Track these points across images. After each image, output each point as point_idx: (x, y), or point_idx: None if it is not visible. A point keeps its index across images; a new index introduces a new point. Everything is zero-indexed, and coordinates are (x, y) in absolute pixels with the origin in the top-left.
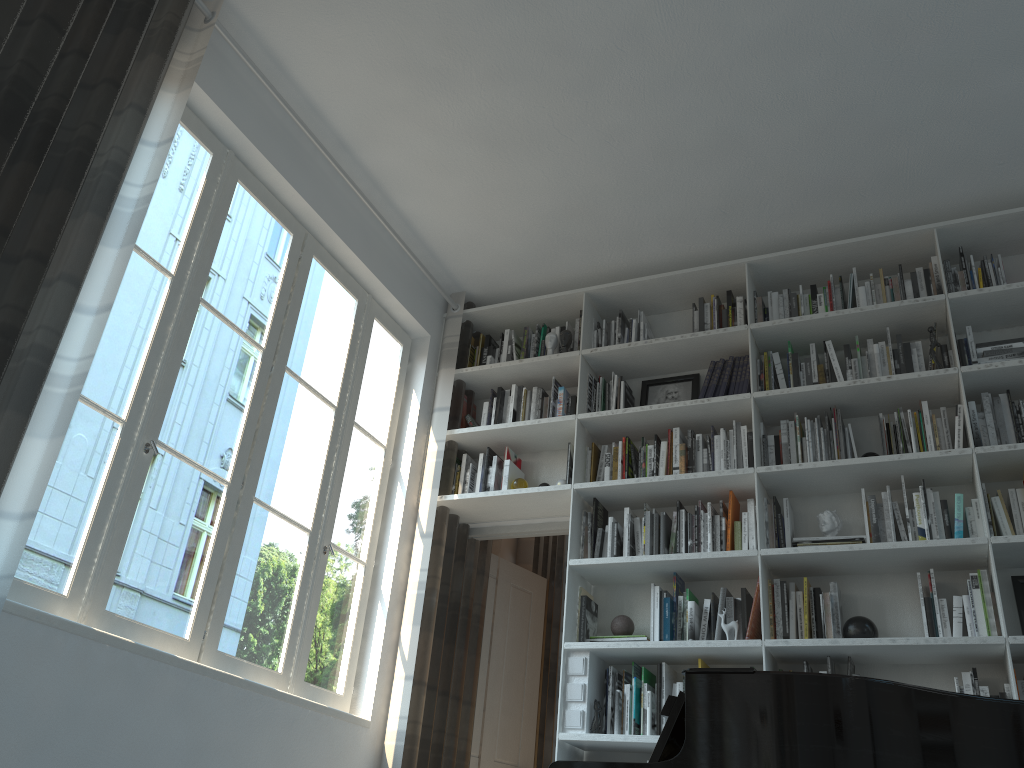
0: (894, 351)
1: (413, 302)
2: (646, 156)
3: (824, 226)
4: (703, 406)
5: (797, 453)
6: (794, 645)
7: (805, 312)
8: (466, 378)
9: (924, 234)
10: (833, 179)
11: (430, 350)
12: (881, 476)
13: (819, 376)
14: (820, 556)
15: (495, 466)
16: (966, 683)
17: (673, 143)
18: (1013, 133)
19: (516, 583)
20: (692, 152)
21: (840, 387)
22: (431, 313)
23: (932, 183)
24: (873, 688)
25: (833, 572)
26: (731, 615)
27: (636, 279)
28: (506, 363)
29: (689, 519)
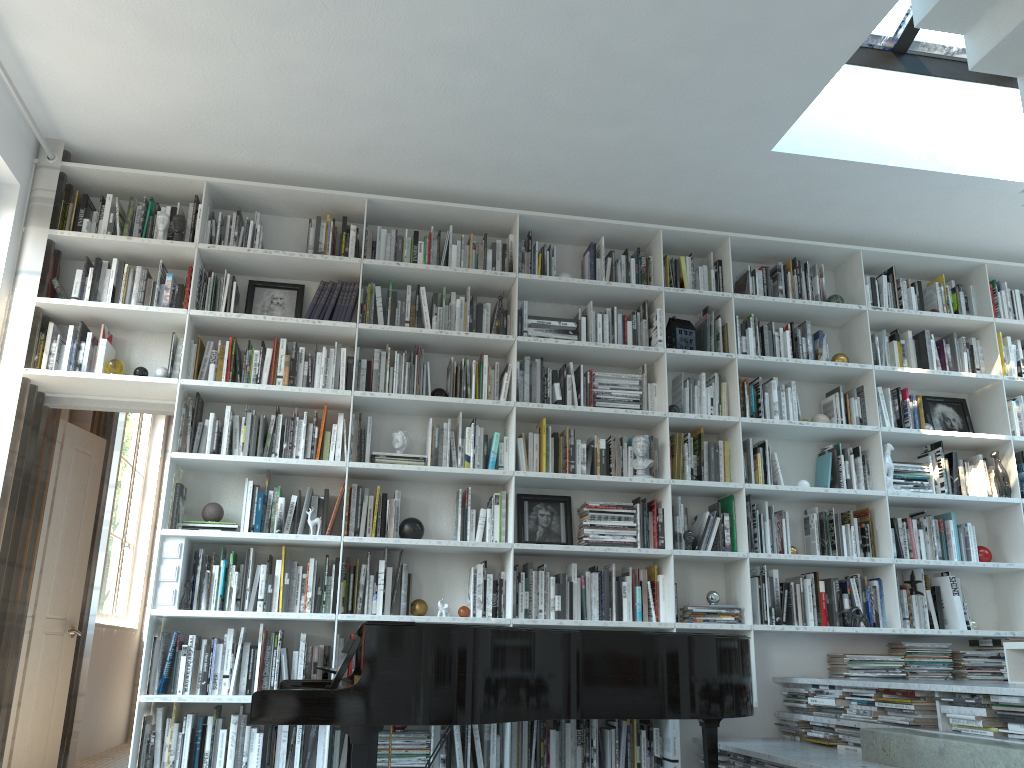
0: (470, 307)
1: (8, 147)
2: (310, 91)
3: (436, 184)
4: (313, 326)
5: (385, 380)
6: (366, 542)
7: (406, 254)
8: (59, 240)
9: (510, 216)
10: (458, 156)
11: (19, 202)
12: (446, 409)
13: (411, 316)
14: (394, 471)
15: (90, 343)
16: (479, 572)
17: (339, 89)
18: (591, 166)
19: (79, 446)
20: (353, 101)
21: (429, 334)
22: (23, 159)
23: (526, 180)
24: (486, 633)
25: (396, 479)
26: (315, 511)
27: (262, 184)
28: (112, 237)
29: (287, 425)
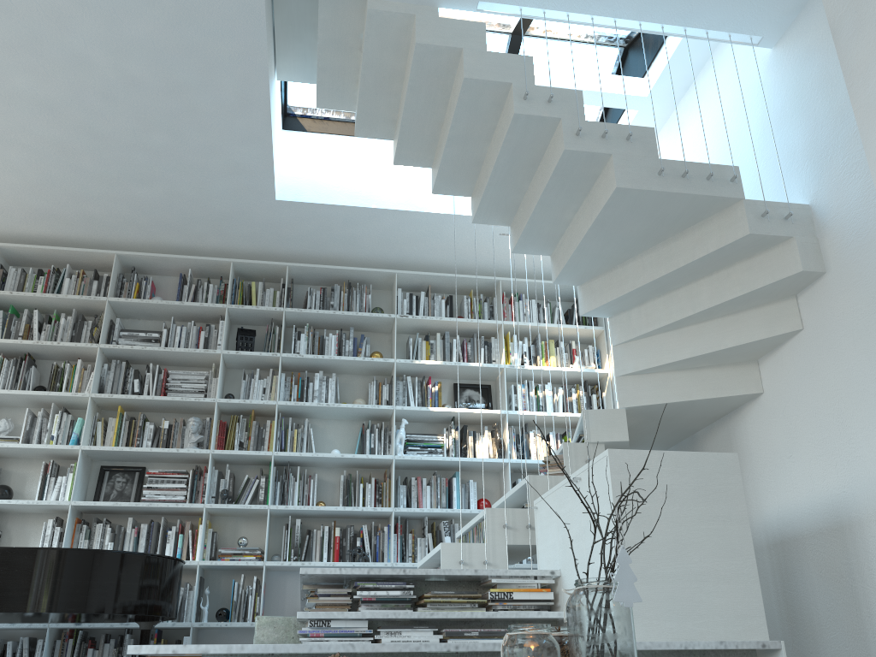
0: (75, 324)
1: None
2: None
3: (52, 234)
4: None
5: None
6: None
7: (31, 286)
8: None
9: (110, 255)
10: (51, 211)
11: None
12: (42, 401)
13: (25, 332)
14: None
15: None
16: (49, 525)
17: None
18: (155, 216)
19: None
20: None
21: (28, 344)
22: None
23: (115, 228)
24: None
25: (0, 456)
26: None
27: None
28: None
29: None
